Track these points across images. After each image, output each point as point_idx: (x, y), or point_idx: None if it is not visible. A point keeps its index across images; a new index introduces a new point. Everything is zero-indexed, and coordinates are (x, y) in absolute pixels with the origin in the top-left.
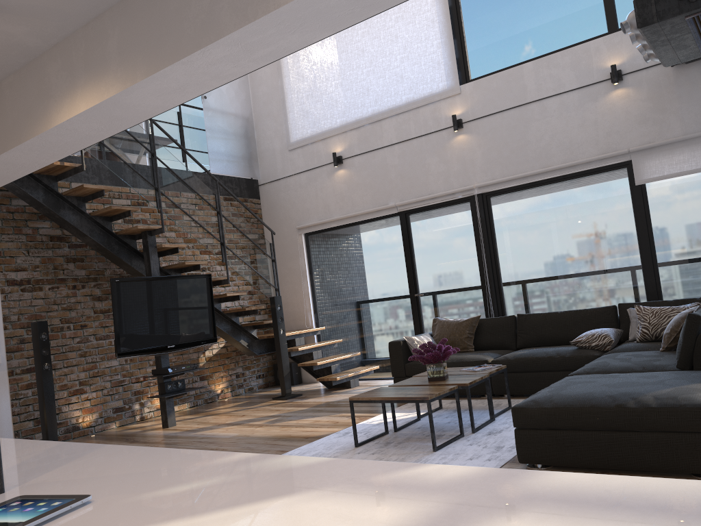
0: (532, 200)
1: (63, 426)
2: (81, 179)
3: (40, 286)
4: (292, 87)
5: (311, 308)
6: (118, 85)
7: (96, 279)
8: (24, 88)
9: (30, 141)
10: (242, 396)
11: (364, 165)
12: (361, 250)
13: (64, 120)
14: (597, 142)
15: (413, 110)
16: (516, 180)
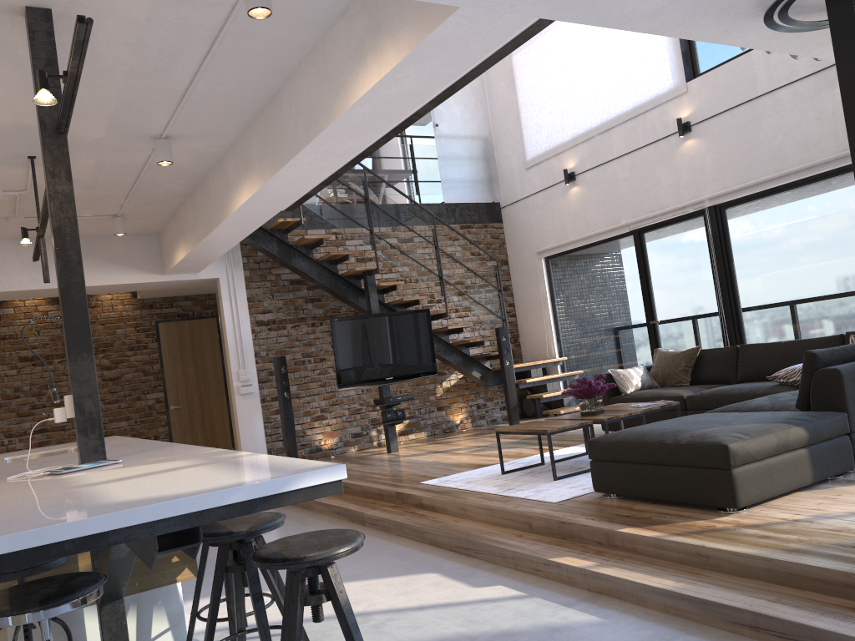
0: (769, 210)
1: (307, 447)
2: (315, 226)
3: (284, 325)
4: (525, 100)
5: (554, 337)
6: (259, 183)
7: (332, 317)
8: (218, 180)
9: (225, 221)
10: (481, 428)
11: (596, 180)
12: (598, 273)
13: (237, 207)
14: (837, 137)
15: (640, 115)
16: (748, 188)
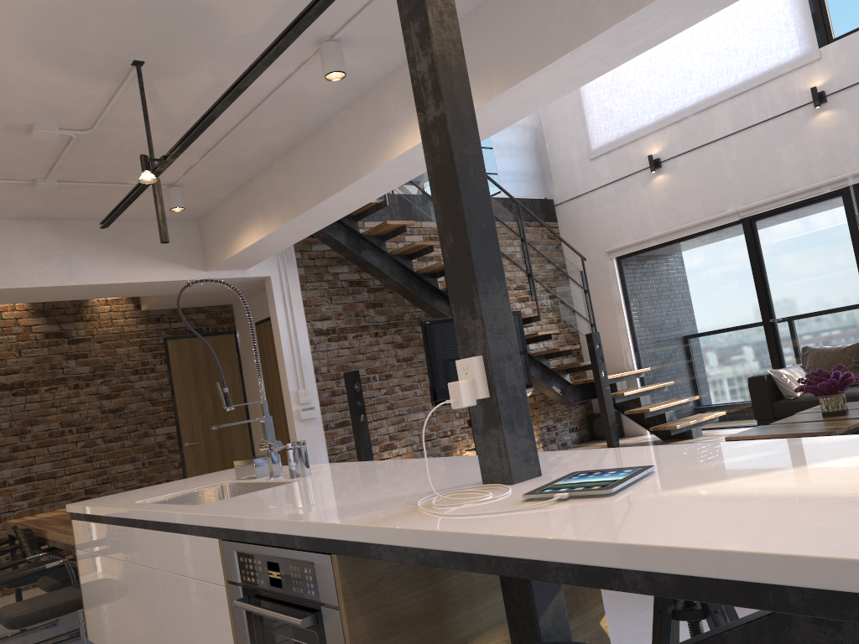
0: None
1: None
2: (373, 217)
3: (345, 335)
4: (590, 83)
5: (631, 346)
6: None
7: (396, 325)
8: (357, 122)
9: (366, 176)
10: None
11: (690, 166)
12: (691, 271)
13: (406, 150)
14: None
15: (753, 89)
16: None
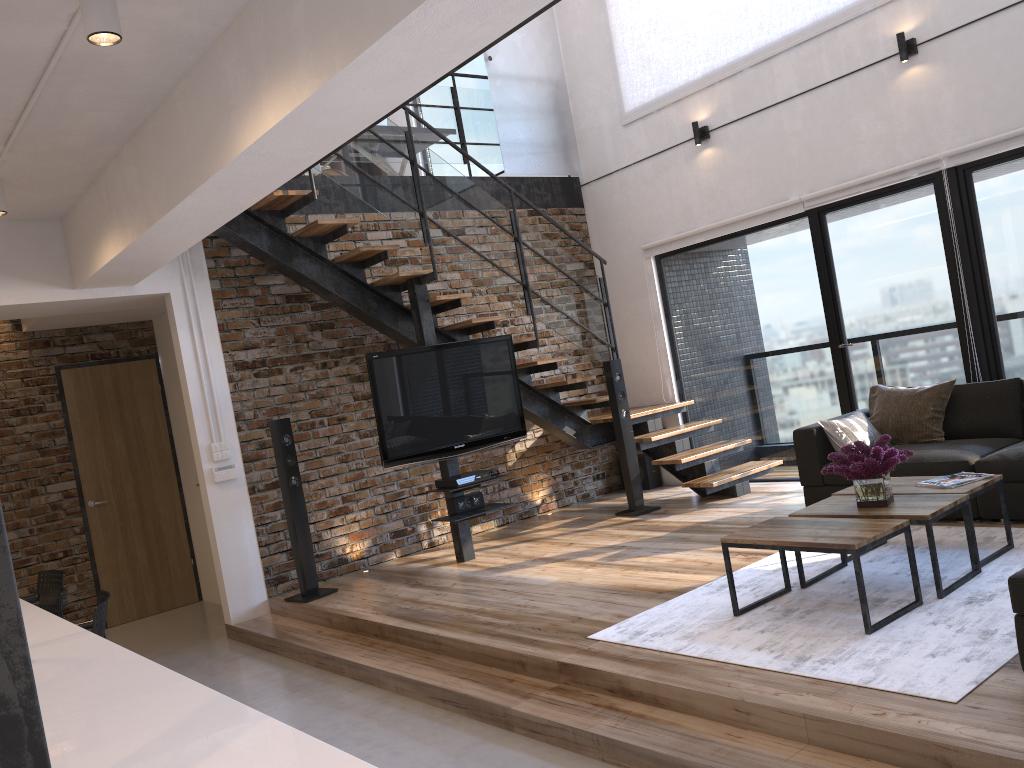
0: None
1: (325, 559)
2: (320, 209)
3: (279, 368)
4: (623, 22)
5: (671, 372)
6: (312, 82)
7: (352, 352)
8: (198, 98)
9: (215, 177)
10: (573, 508)
11: (745, 137)
12: (745, 277)
13: (250, 144)
14: None
15: (825, 34)
16: (1021, 137)
